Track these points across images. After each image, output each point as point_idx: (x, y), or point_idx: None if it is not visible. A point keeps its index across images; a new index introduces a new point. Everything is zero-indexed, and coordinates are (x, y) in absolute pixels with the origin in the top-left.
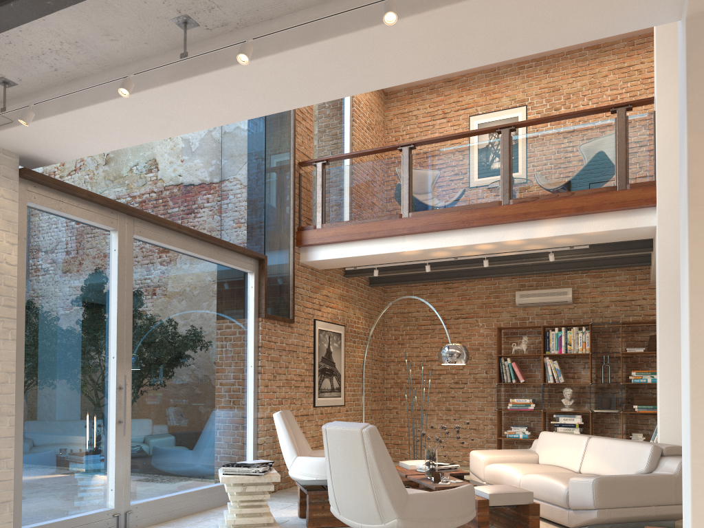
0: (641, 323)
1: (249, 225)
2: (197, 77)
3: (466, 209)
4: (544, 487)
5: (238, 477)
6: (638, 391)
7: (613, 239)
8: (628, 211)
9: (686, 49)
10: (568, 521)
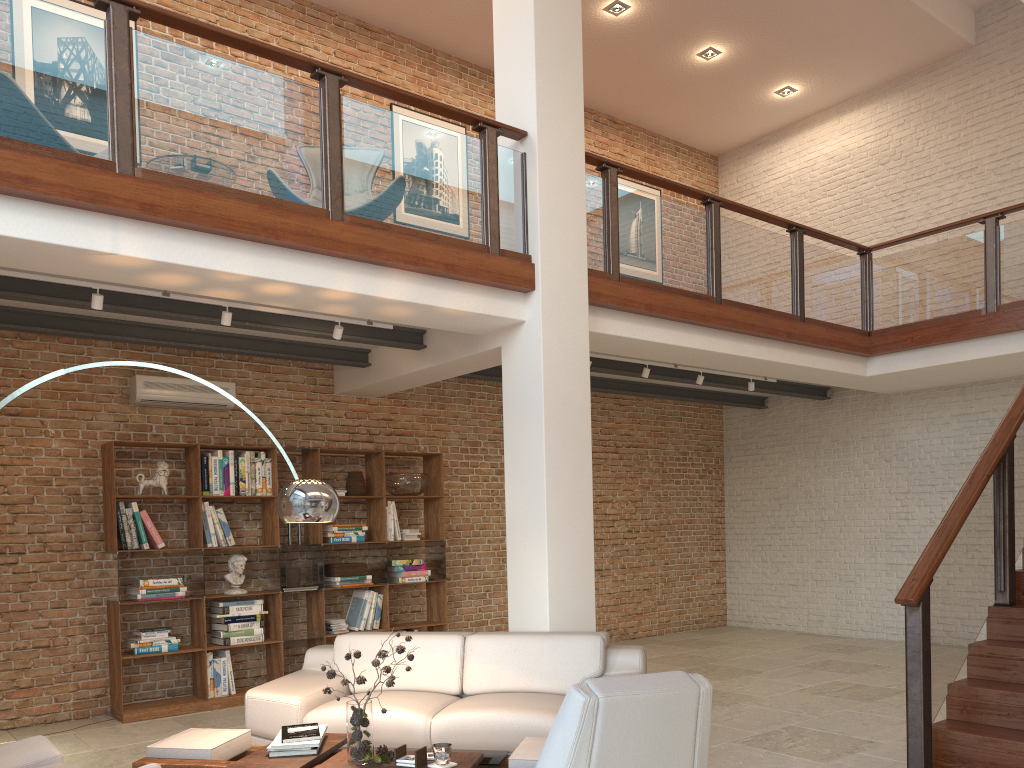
0: (334, 452)
1: None
2: None
3: (266, 204)
4: (509, 729)
5: None
6: (323, 555)
7: (444, 325)
8: (496, 290)
9: None
10: None
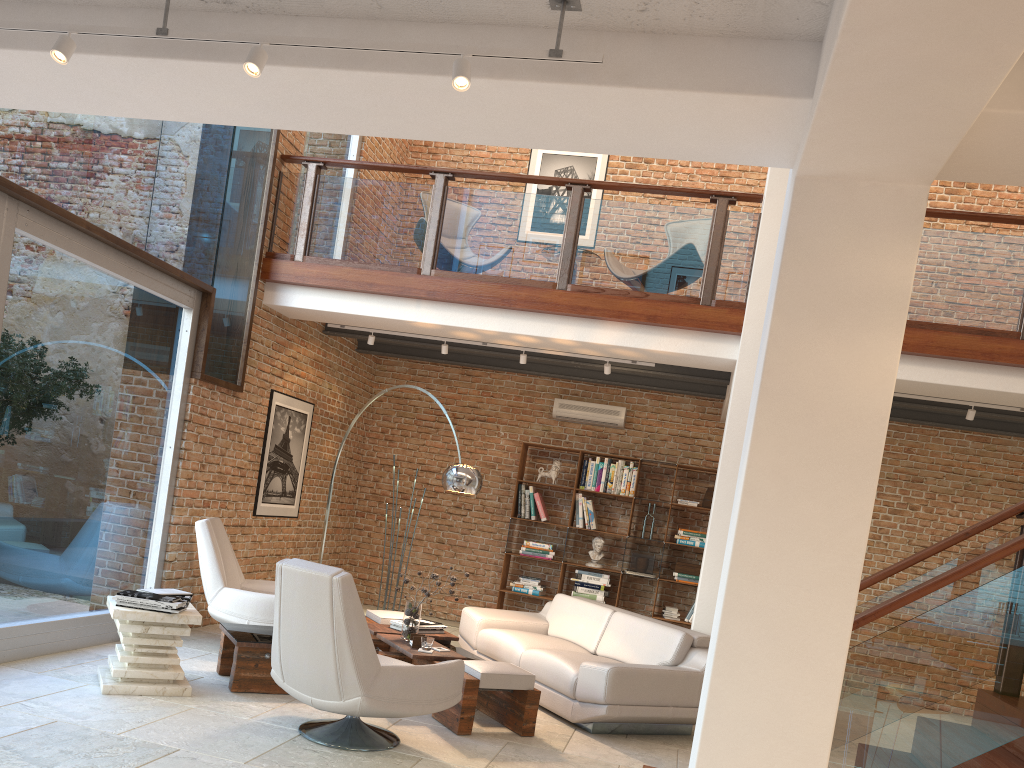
0: (700, 469)
1: (195, 237)
2: (175, 61)
3: (509, 283)
4: (550, 669)
5: (140, 612)
6: (682, 554)
7: (685, 364)
8: (707, 334)
9: (789, 213)
10: (572, 714)
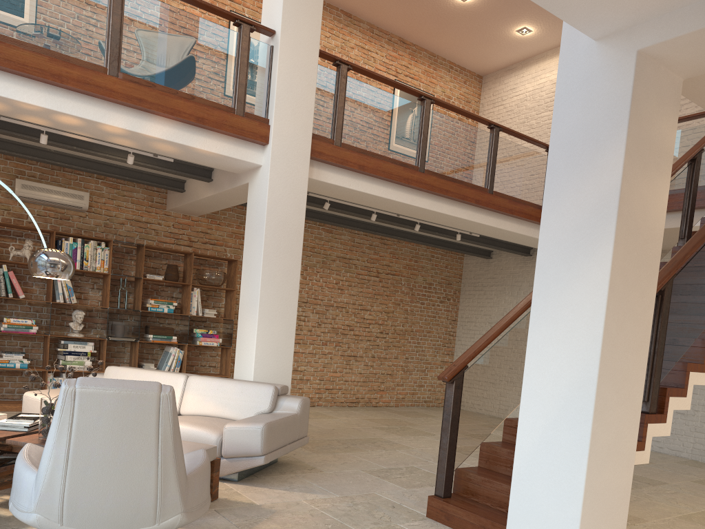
0: (159, 249)
1: None
2: None
3: (56, 58)
4: (183, 436)
5: None
6: (147, 319)
7: (208, 163)
8: (240, 140)
9: (634, 79)
10: (219, 470)
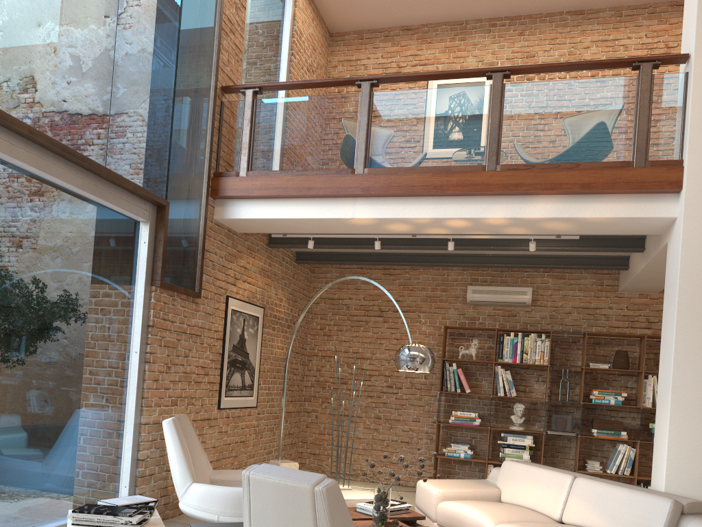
0: (606, 335)
1: (147, 158)
2: None
3: (440, 171)
4: None
5: None
6: (595, 412)
7: (614, 231)
8: (643, 195)
9: None
10: None
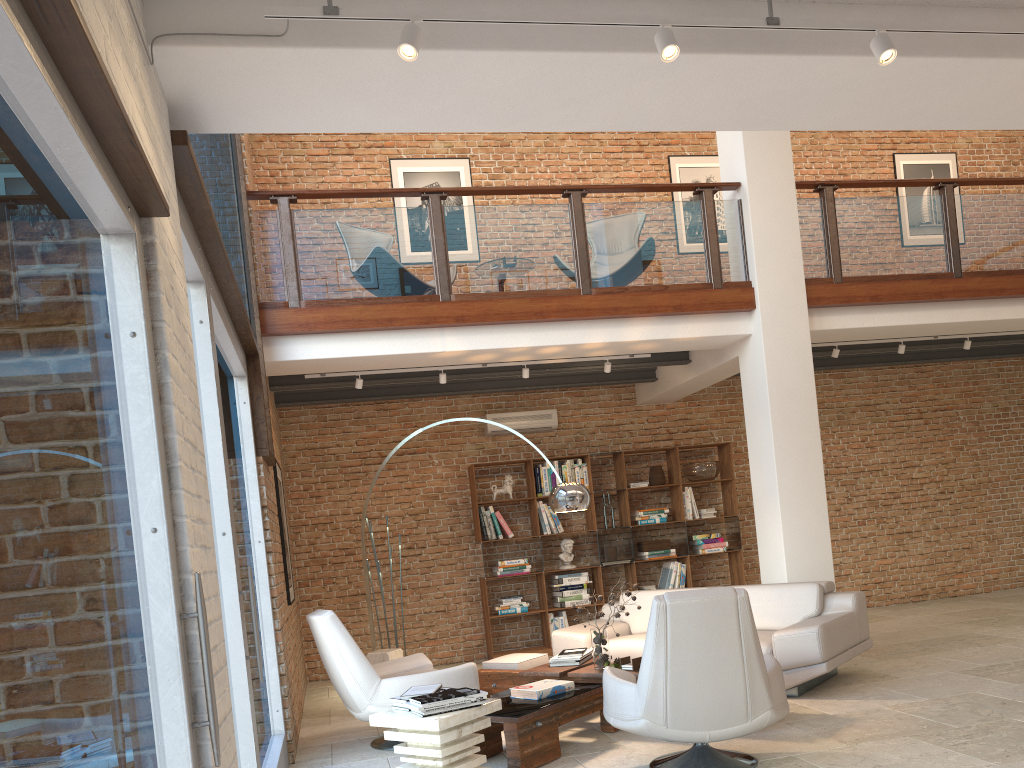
0: (637, 452)
1: None
2: (728, 56)
3: (535, 296)
4: None
5: (458, 714)
6: (636, 535)
7: (689, 347)
8: (723, 314)
9: None
10: None
